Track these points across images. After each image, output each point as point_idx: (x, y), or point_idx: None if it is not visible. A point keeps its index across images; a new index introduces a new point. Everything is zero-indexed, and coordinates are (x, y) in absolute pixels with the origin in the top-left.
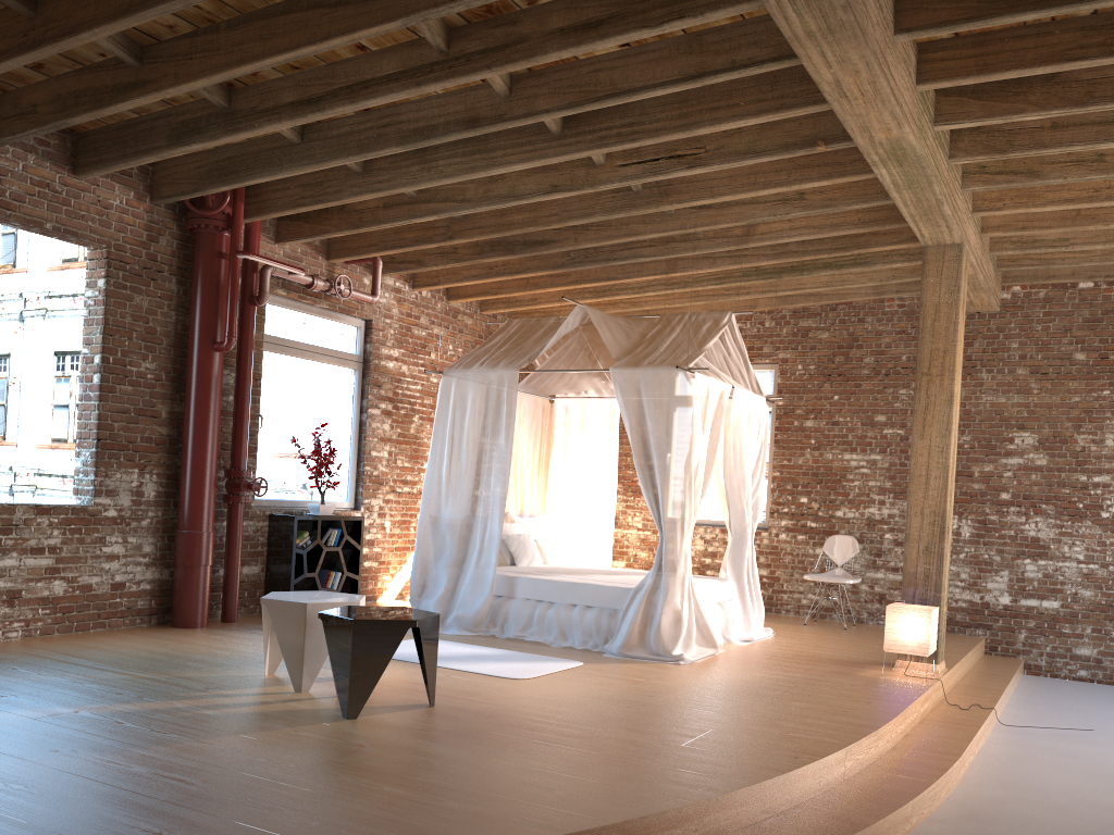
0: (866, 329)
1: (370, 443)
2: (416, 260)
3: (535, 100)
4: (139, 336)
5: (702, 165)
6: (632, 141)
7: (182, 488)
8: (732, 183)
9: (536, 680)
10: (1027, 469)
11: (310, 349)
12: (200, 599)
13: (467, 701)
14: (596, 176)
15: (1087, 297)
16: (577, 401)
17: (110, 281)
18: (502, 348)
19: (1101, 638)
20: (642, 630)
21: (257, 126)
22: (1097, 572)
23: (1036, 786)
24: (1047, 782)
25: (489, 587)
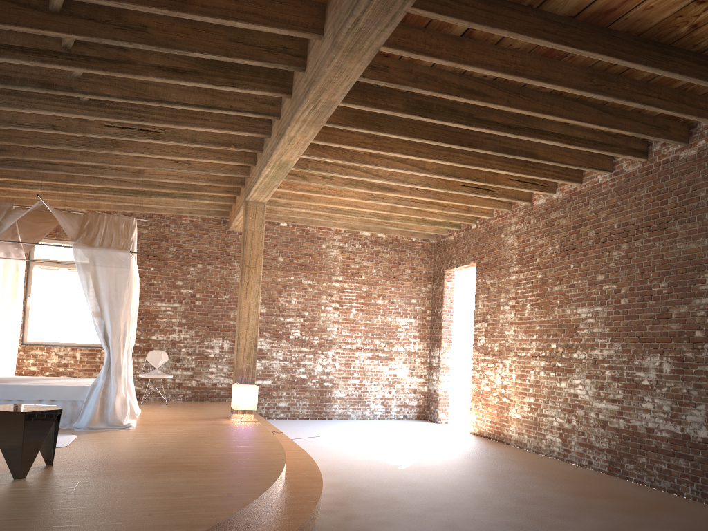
0: (171, 231)
1: None
2: None
3: (100, 86)
4: None
5: (163, 140)
6: (140, 121)
7: None
8: (162, 148)
9: (73, 446)
10: None
11: None
12: None
13: (65, 461)
14: (87, 127)
15: (284, 230)
16: None
17: None
18: None
19: (290, 397)
20: (101, 411)
21: None
22: (288, 365)
23: (330, 459)
24: (331, 457)
25: None
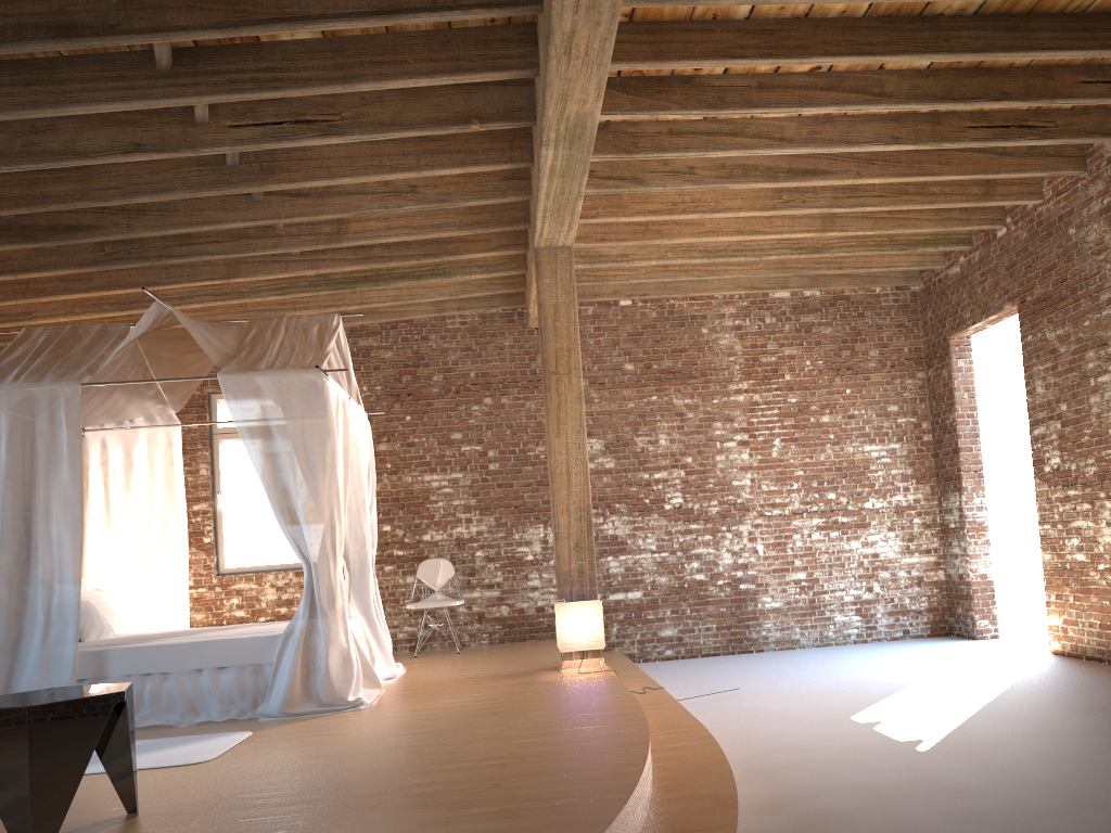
0: (431, 347)
1: None
2: None
3: (166, 13)
4: None
5: (339, 134)
6: (275, 90)
7: None
8: (353, 164)
9: (225, 758)
10: (599, 472)
11: None
12: None
13: (176, 798)
14: (198, 137)
15: (628, 313)
16: (119, 433)
17: None
18: (36, 360)
19: (679, 618)
20: (305, 680)
21: None
22: (668, 559)
23: (762, 738)
24: (763, 733)
25: (69, 670)
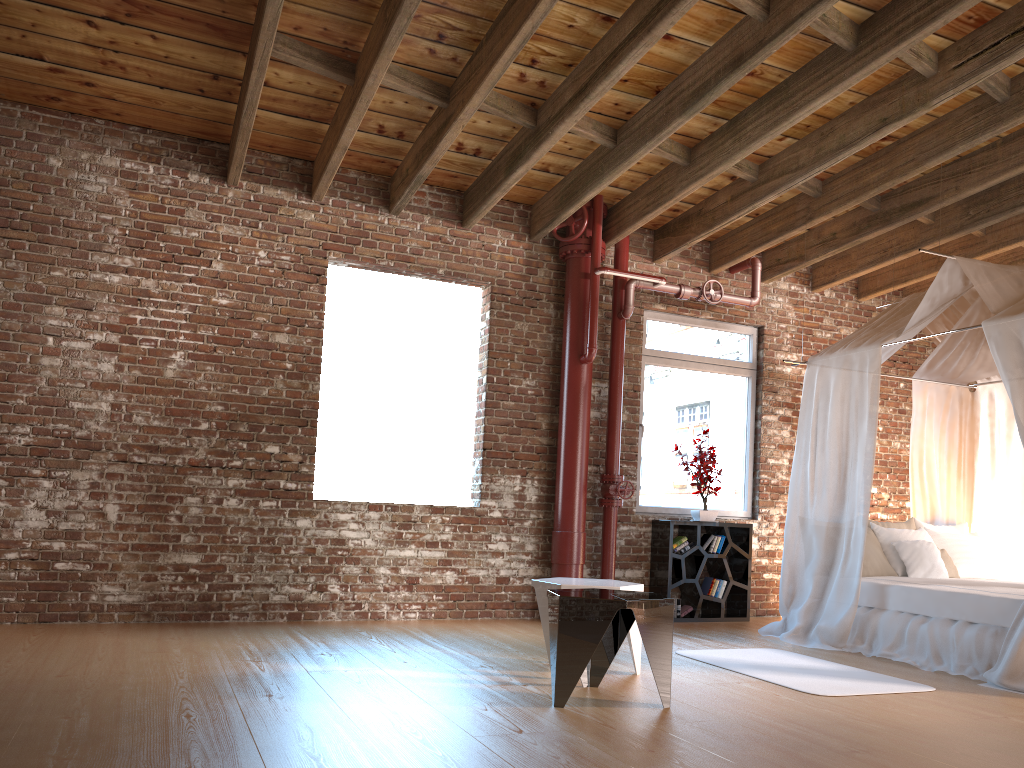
0: None
1: (766, 450)
2: (798, 256)
3: (790, 8)
4: (520, 357)
5: None
6: (932, 21)
7: (555, 492)
8: None
9: (841, 698)
10: None
11: (695, 360)
12: None
13: (714, 708)
14: (927, 91)
15: None
16: (1002, 386)
17: (493, 311)
18: (875, 327)
19: None
20: None
21: (550, 133)
22: None
23: None
24: None
25: (853, 596)
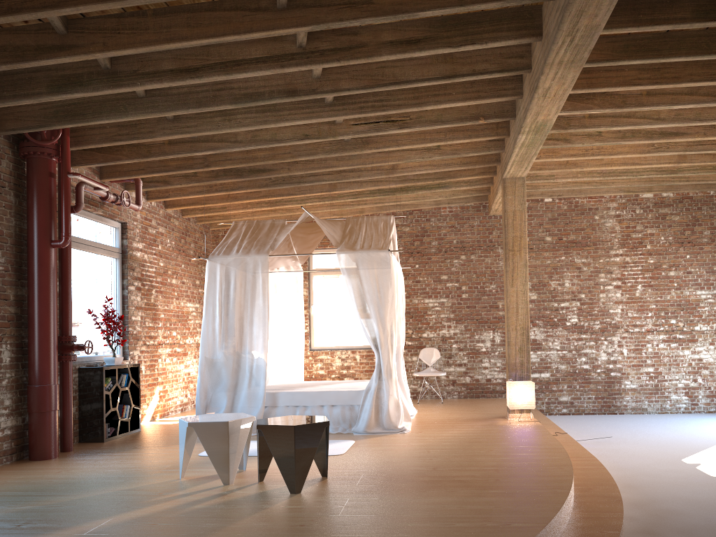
0: (431, 225)
1: (130, 310)
2: (162, 180)
3: (339, 82)
4: None
5: (408, 127)
6: (383, 111)
7: (33, 353)
8: (410, 138)
9: (349, 453)
10: None
11: (92, 244)
12: (54, 436)
13: (339, 472)
14: (336, 130)
15: (549, 206)
16: (271, 275)
17: None
18: (244, 240)
19: (572, 390)
20: (376, 415)
21: (139, 84)
22: (567, 355)
23: (628, 467)
24: (629, 464)
25: (261, 401)
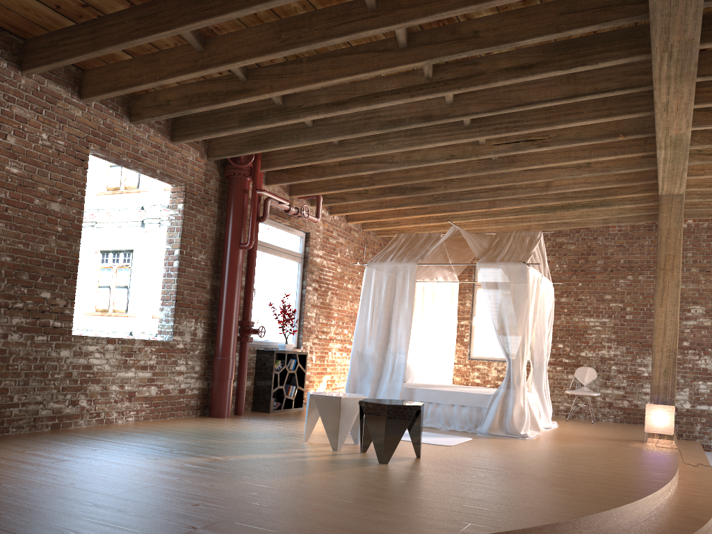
0: (598, 244)
1: (306, 307)
2: (340, 197)
3: (469, 106)
4: (198, 239)
5: (546, 146)
6: (515, 131)
7: (219, 331)
8: (554, 156)
9: (457, 446)
10: (699, 327)
11: (278, 249)
12: (228, 400)
13: (435, 456)
14: (479, 150)
15: None
16: (430, 284)
17: (186, 205)
18: (400, 250)
19: None
20: (500, 419)
21: (302, 116)
22: None
23: None
24: None
25: (398, 394)
